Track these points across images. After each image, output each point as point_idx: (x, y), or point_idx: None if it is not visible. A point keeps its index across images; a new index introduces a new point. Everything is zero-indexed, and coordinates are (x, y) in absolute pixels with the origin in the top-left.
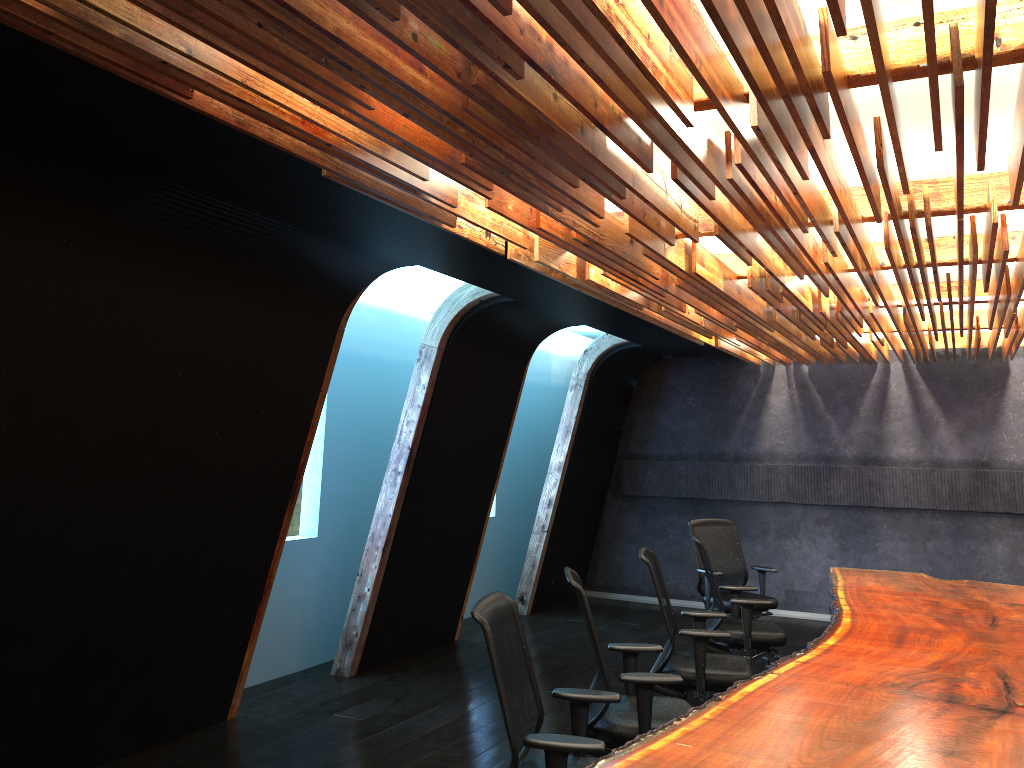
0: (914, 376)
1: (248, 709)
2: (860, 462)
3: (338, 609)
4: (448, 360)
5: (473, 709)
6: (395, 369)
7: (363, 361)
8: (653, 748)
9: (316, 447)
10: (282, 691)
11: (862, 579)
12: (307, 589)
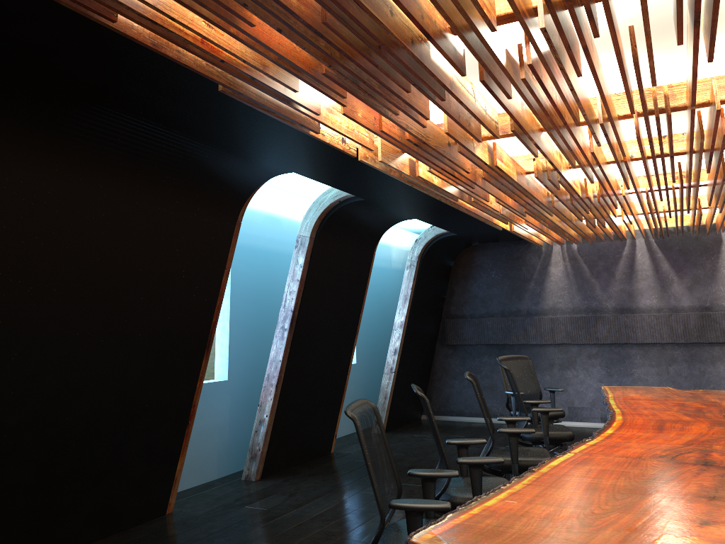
0: (653, 248)
1: (181, 506)
2: (618, 312)
3: (245, 432)
4: (317, 246)
5: (347, 498)
6: (279, 257)
7: (256, 251)
8: (488, 504)
9: (224, 314)
10: (206, 492)
11: (626, 392)
12: (222, 418)
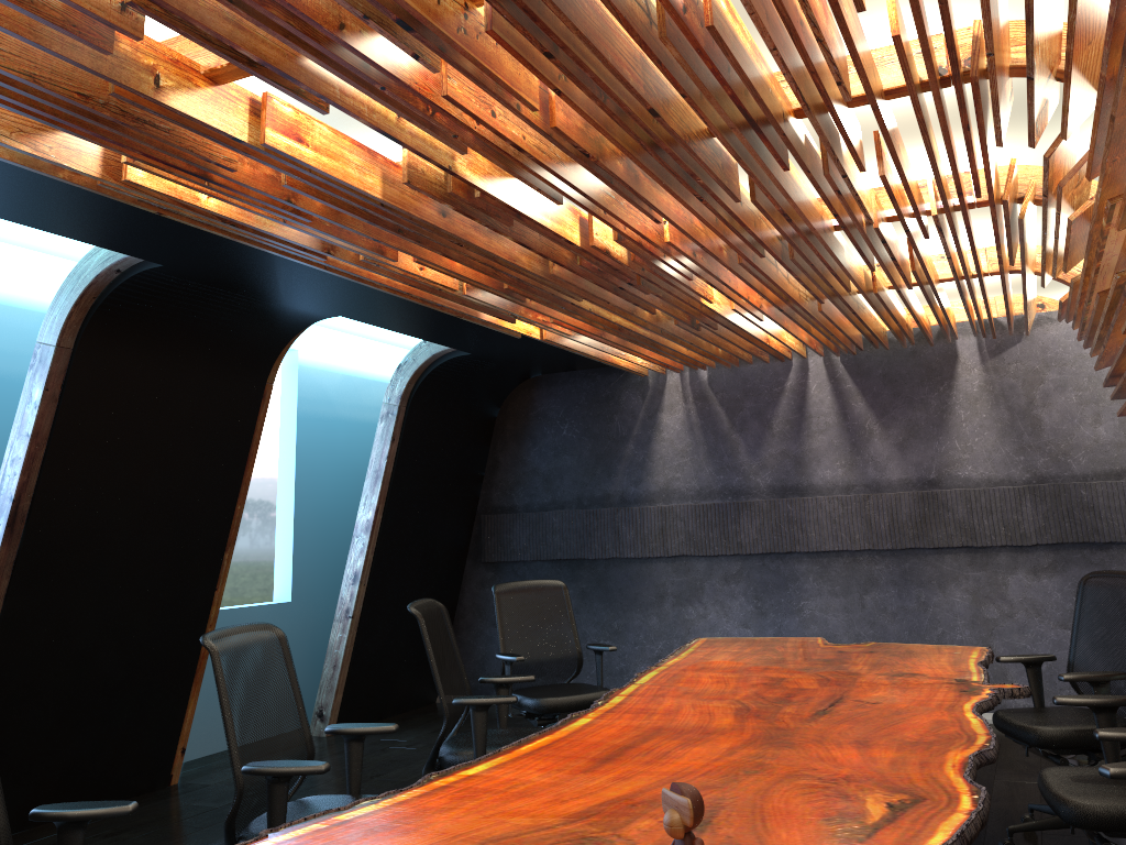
0: (839, 372)
1: None
2: (776, 493)
3: None
4: (82, 365)
5: None
6: None
7: (11, 384)
8: None
9: None
10: None
11: (718, 652)
12: None
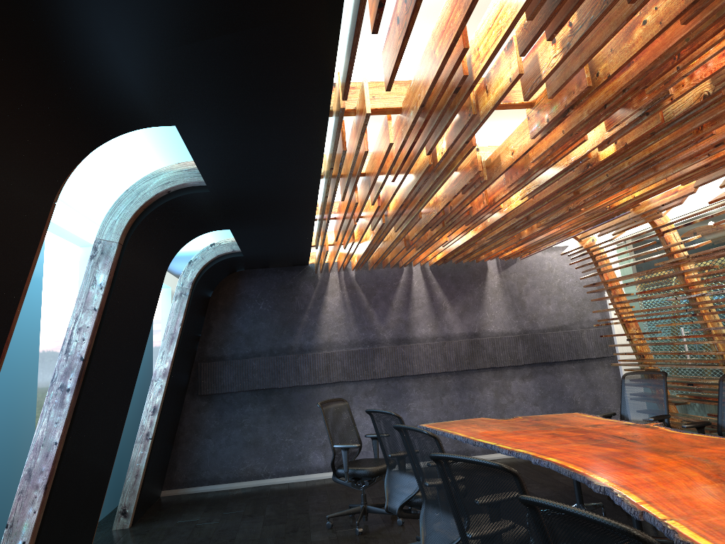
0: (429, 275)
1: None
2: (395, 342)
3: None
4: (125, 257)
5: None
6: None
7: None
8: None
9: None
10: None
11: (464, 428)
12: None
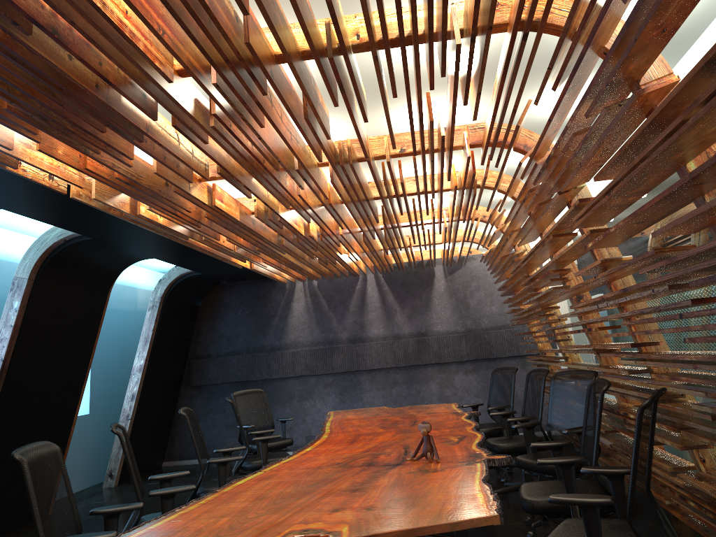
0: (381, 282)
1: None
2: (351, 342)
3: None
4: (38, 288)
5: None
6: None
7: None
8: (152, 527)
9: None
10: None
11: (346, 414)
12: None
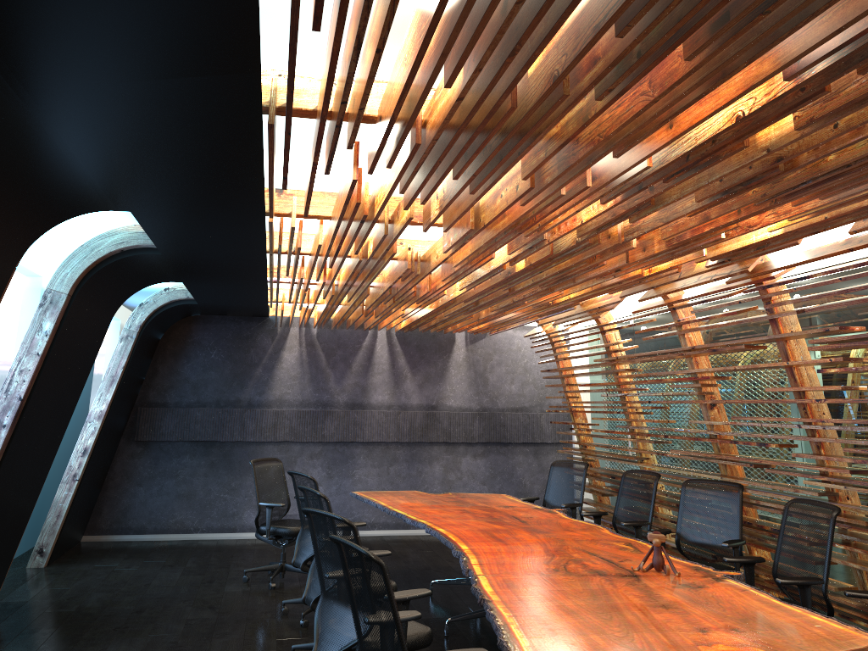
0: (394, 341)
1: None
2: (349, 407)
3: None
4: (72, 307)
5: None
6: None
7: None
8: (525, 644)
9: None
10: None
11: (390, 498)
12: None
